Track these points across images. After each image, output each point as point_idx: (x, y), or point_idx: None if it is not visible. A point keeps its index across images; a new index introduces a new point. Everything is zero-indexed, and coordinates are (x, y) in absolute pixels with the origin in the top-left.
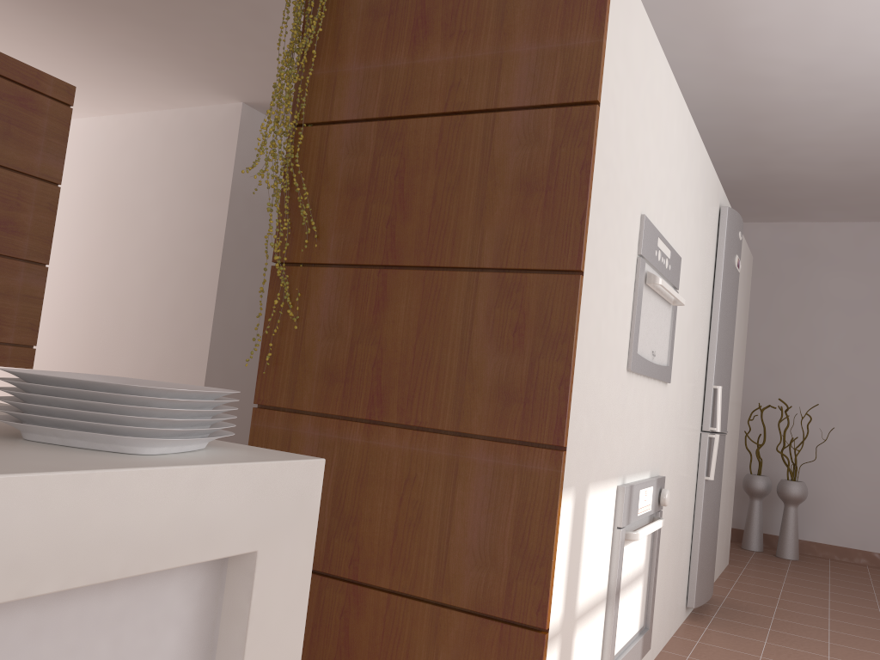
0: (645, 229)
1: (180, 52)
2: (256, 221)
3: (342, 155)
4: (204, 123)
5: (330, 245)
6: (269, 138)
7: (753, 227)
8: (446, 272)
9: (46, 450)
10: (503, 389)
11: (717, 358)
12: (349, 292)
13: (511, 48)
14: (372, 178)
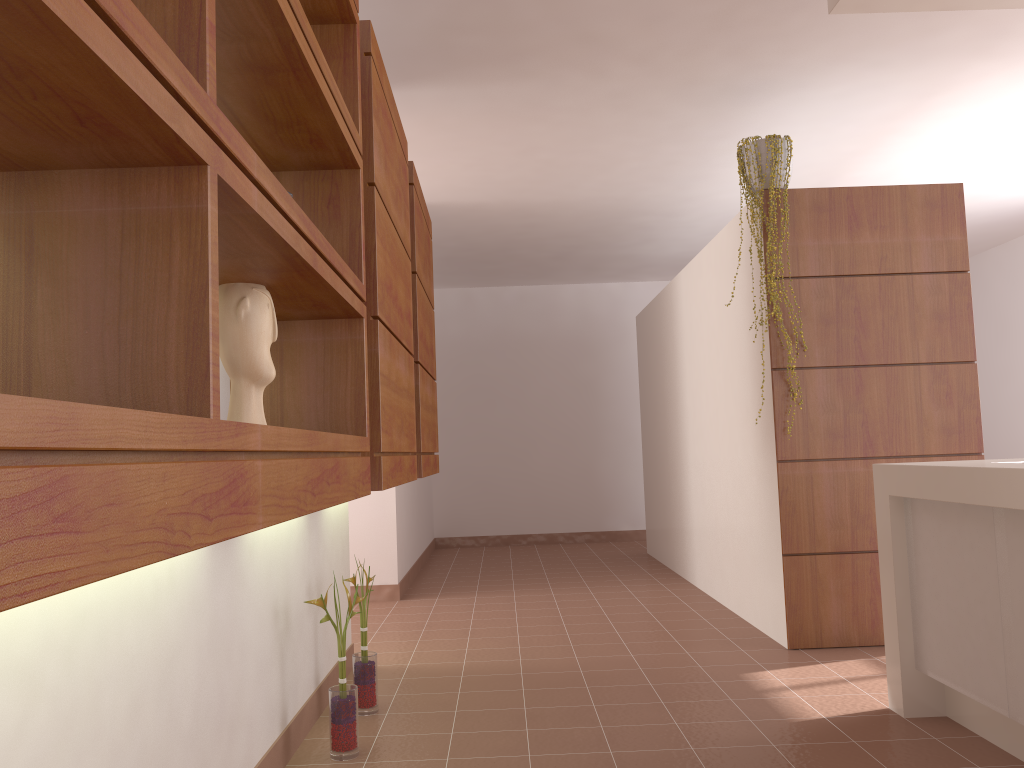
0: None
1: None
2: None
3: (813, 298)
4: None
5: (815, 355)
6: None
7: None
8: (899, 367)
9: None
10: (945, 428)
11: None
12: (835, 383)
13: (915, 238)
14: (838, 312)
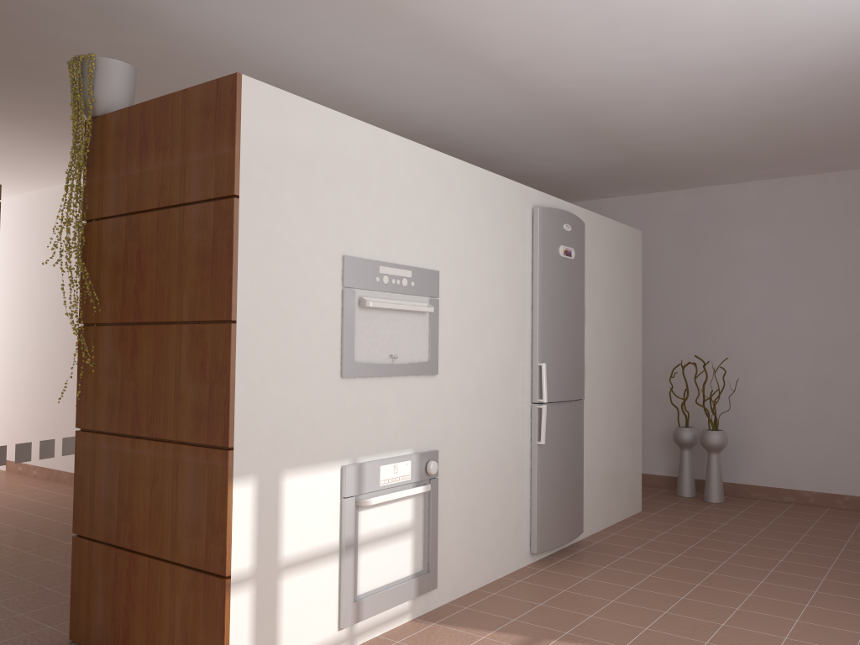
0: (349, 266)
1: None
2: None
3: (109, 243)
4: None
5: (107, 309)
6: None
7: (671, 195)
8: (165, 326)
9: None
10: (197, 408)
11: (540, 339)
12: (118, 343)
13: (190, 158)
14: (125, 258)
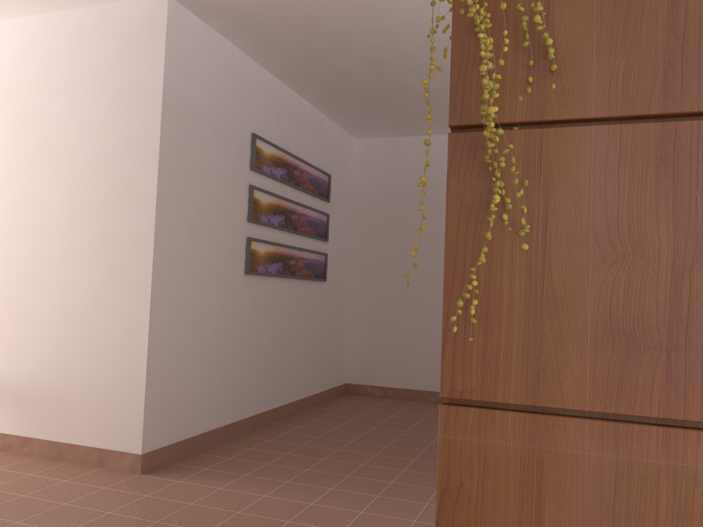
0: None
1: None
2: (189, 132)
3: None
4: (121, 21)
5: (589, 82)
6: (197, 40)
7: None
8: None
9: None
10: None
11: None
12: (652, 171)
13: None
14: None
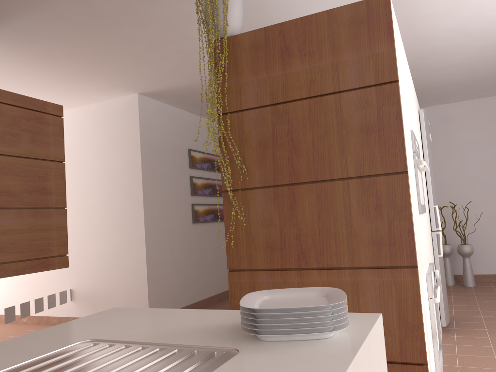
0: (413, 137)
1: (105, 73)
2: (155, 157)
3: (253, 127)
4: (116, 108)
5: (256, 177)
6: (154, 110)
7: None
8: (328, 182)
9: (295, 347)
10: (375, 240)
11: (432, 191)
12: (272, 201)
13: (342, 58)
14: (273, 137)
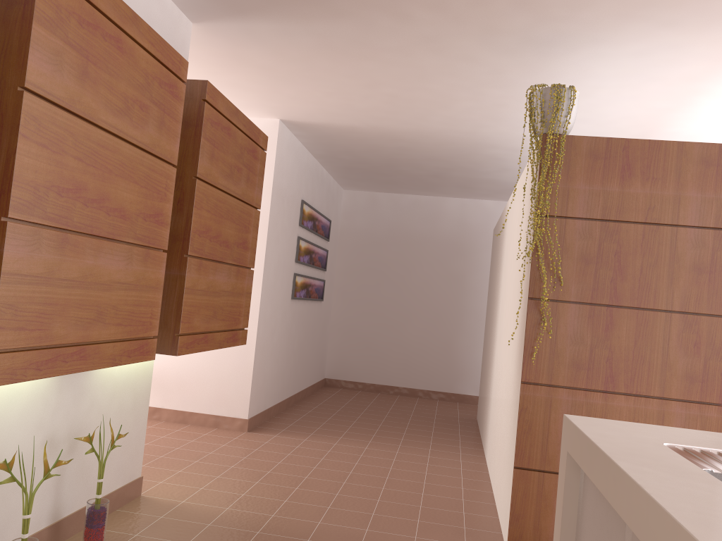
0: None
1: (275, 92)
2: (279, 207)
3: (576, 238)
4: None
5: (571, 290)
6: (286, 144)
7: None
8: (651, 312)
9: None
10: (689, 375)
11: None
12: (587, 319)
13: (685, 193)
14: (598, 254)
